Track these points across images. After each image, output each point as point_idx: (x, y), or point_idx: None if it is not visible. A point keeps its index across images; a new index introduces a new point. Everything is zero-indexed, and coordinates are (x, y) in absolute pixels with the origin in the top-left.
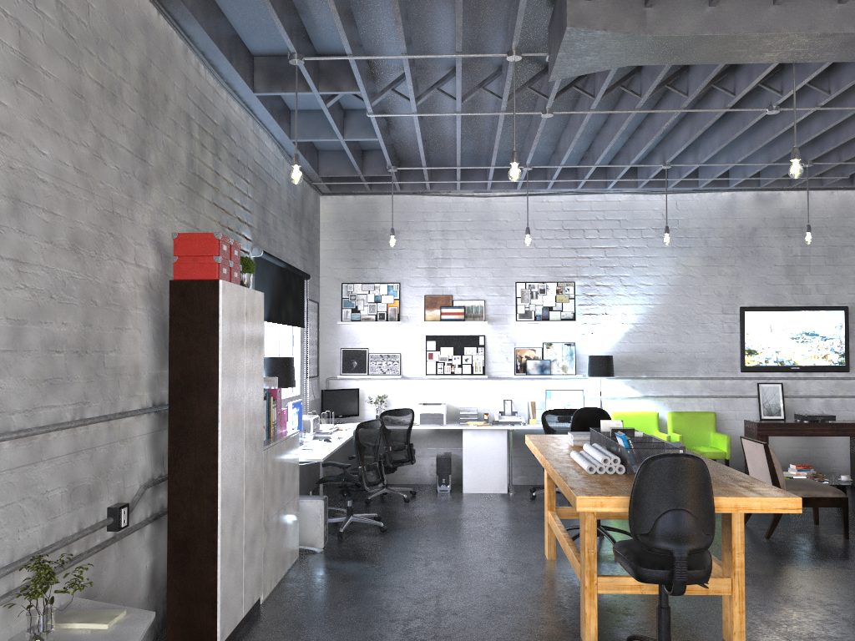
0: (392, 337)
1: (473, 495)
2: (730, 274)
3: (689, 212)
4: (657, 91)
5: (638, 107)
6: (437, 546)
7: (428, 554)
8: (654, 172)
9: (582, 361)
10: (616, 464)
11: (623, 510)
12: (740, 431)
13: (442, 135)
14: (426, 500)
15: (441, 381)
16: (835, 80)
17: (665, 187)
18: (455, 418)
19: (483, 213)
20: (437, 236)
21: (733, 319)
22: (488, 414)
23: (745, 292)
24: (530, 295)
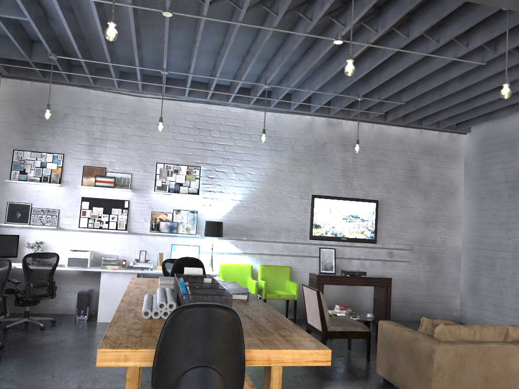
0: (53, 196)
1: (104, 324)
2: (307, 171)
3: (283, 126)
4: (255, 8)
5: (240, 19)
6: (38, 374)
7: (23, 384)
8: (259, 91)
9: (201, 225)
10: (172, 309)
11: (150, 364)
12: (306, 280)
13: (97, 35)
14: (61, 328)
15: (91, 234)
16: (381, 22)
17: (268, 106)
18: (100, 263)
19: (136, 108)
20: (98, 121)
21: (307, 202)
22: (126, 260)
23: (316, 185)
24: (167, 173)
